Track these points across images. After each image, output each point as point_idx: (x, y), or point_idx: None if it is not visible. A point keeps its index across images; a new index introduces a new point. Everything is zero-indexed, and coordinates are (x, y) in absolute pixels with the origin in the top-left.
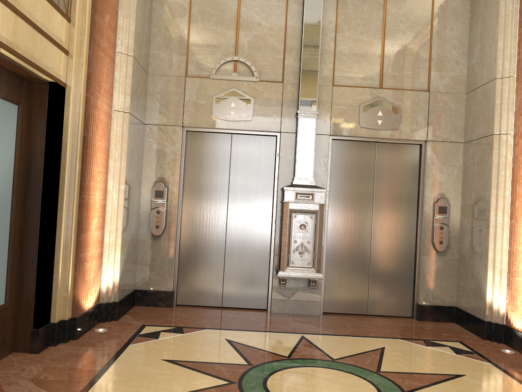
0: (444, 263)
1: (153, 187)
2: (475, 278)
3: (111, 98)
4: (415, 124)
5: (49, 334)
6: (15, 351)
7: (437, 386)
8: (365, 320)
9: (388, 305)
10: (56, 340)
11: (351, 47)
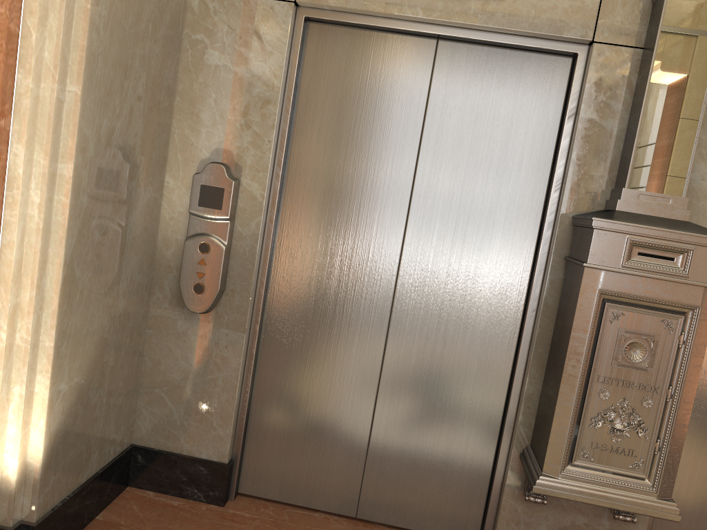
0: None
1: (196, 175)
2: None
3: None
4: None
5: None
6: None
7: None
8: None
9: None
10: None
11: None
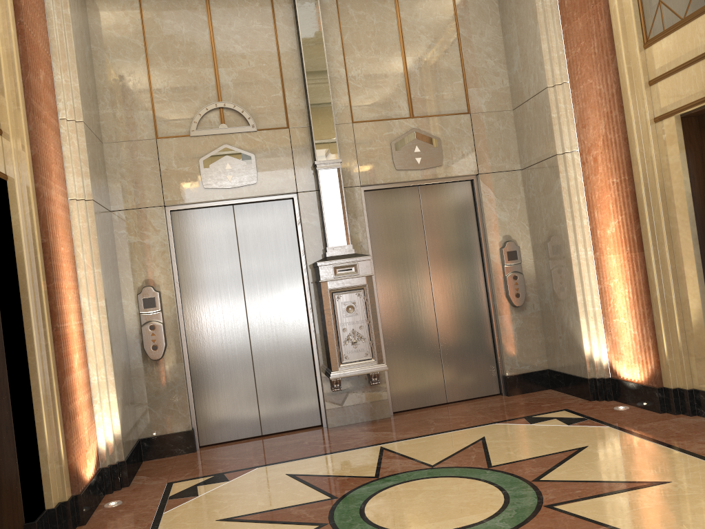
0: (526, 319)
1: (139, 294)
2: (566, 330)
3: (64, 183)
4: (461, 156)
5: (47, 526)
6: None
7: (562, 467)
8: (448, 410)
9: (470, 385)
10: None
11: (366, 70)
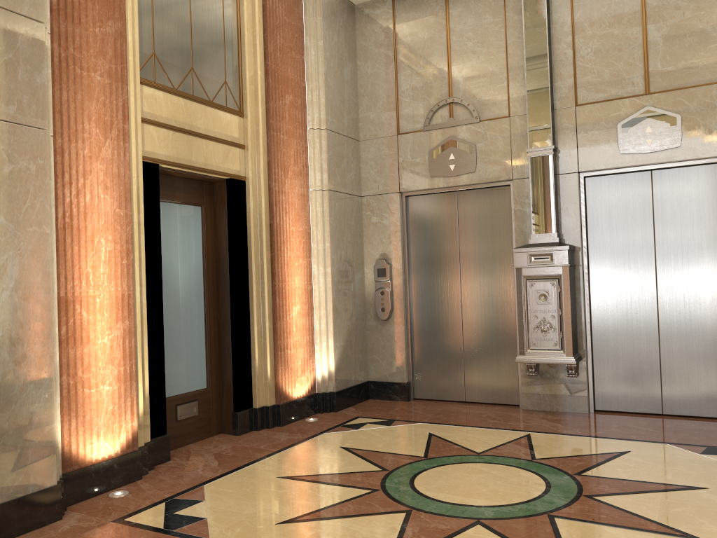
0: None
1: (374, 265)
2: None
3: (307, 178)
4: (707, 135)
5: (251, 419)
6: (222, 433)
7: (637, 495)
8: (651, 421)
9: (695, 401)
10: (258, 424)
11: (597, 48)
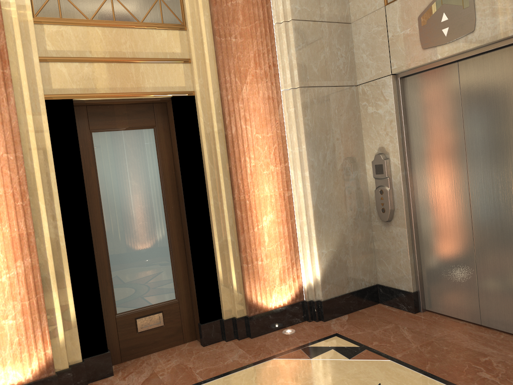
0: None
1: (372, 161)
2: None
3: (277, 78)
4: None
5: (220, 329)
6: (197, 340)
7: None
8: None
9: None
10: (226, 336)
11: None
